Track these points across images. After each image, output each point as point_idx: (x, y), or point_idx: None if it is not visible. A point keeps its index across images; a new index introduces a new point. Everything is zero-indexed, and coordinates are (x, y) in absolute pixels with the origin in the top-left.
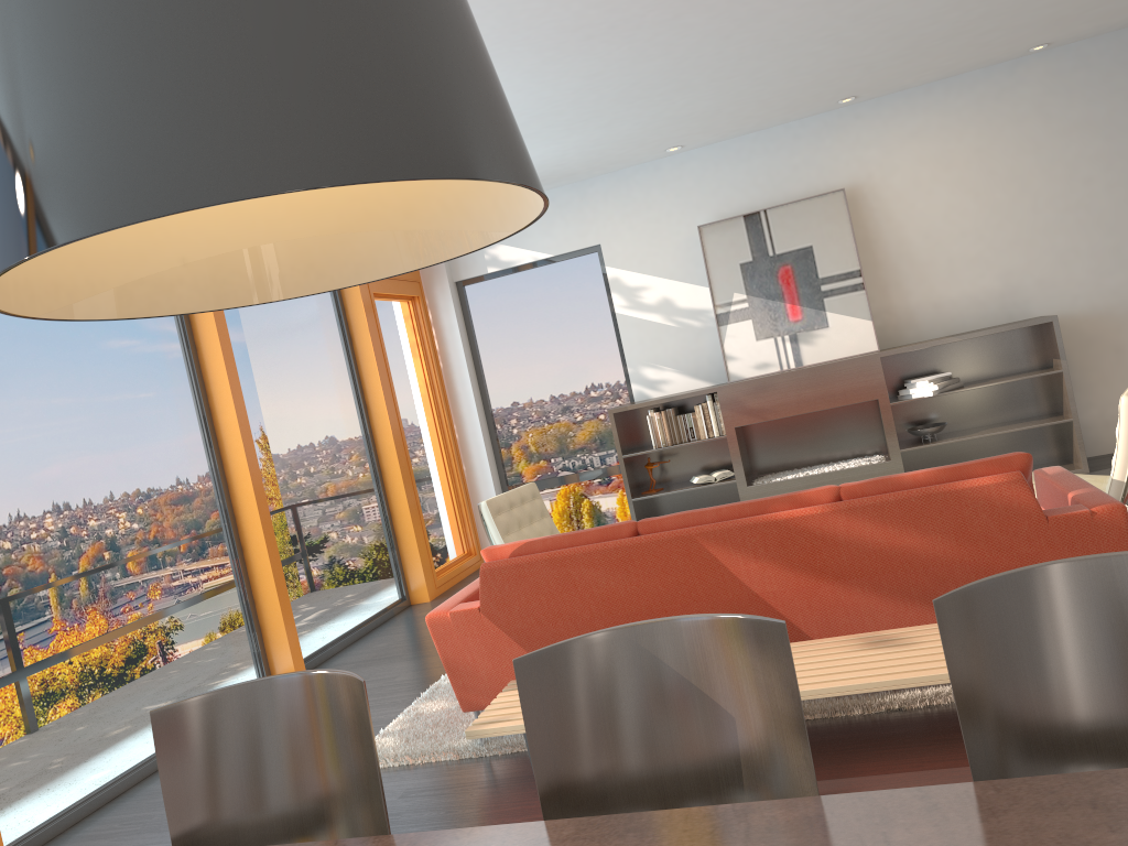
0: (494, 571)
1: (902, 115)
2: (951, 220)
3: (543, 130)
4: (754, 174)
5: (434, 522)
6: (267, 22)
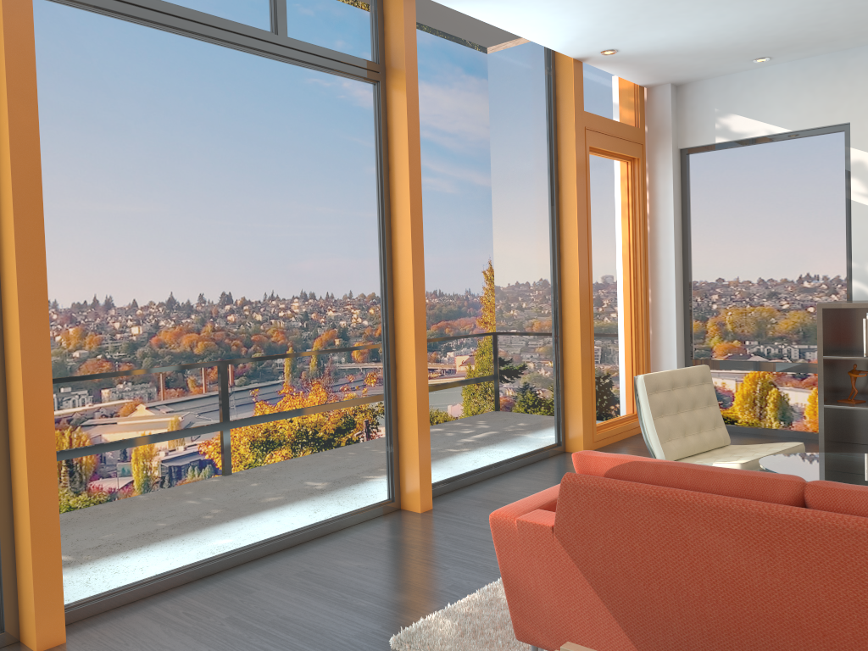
0: (578, 488)
1: None
2: None
3: None
4: None
5: (607, 378)
6: None
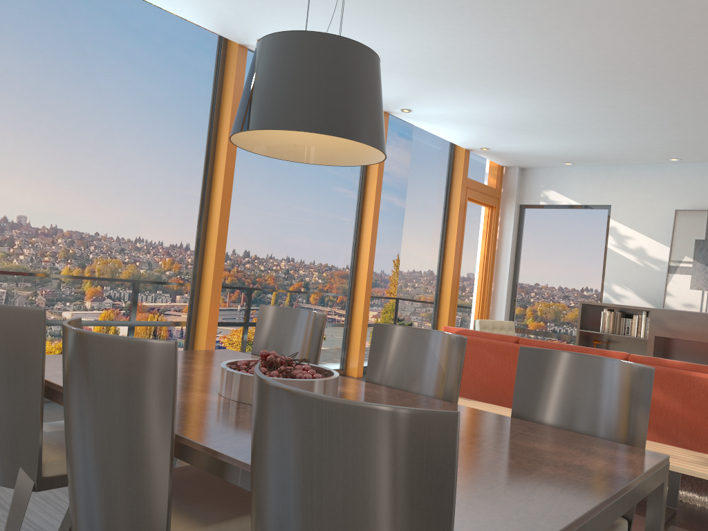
0: None
1: None
2: None
3: (582, 131)
4: None
5: None
6: (301, 88)
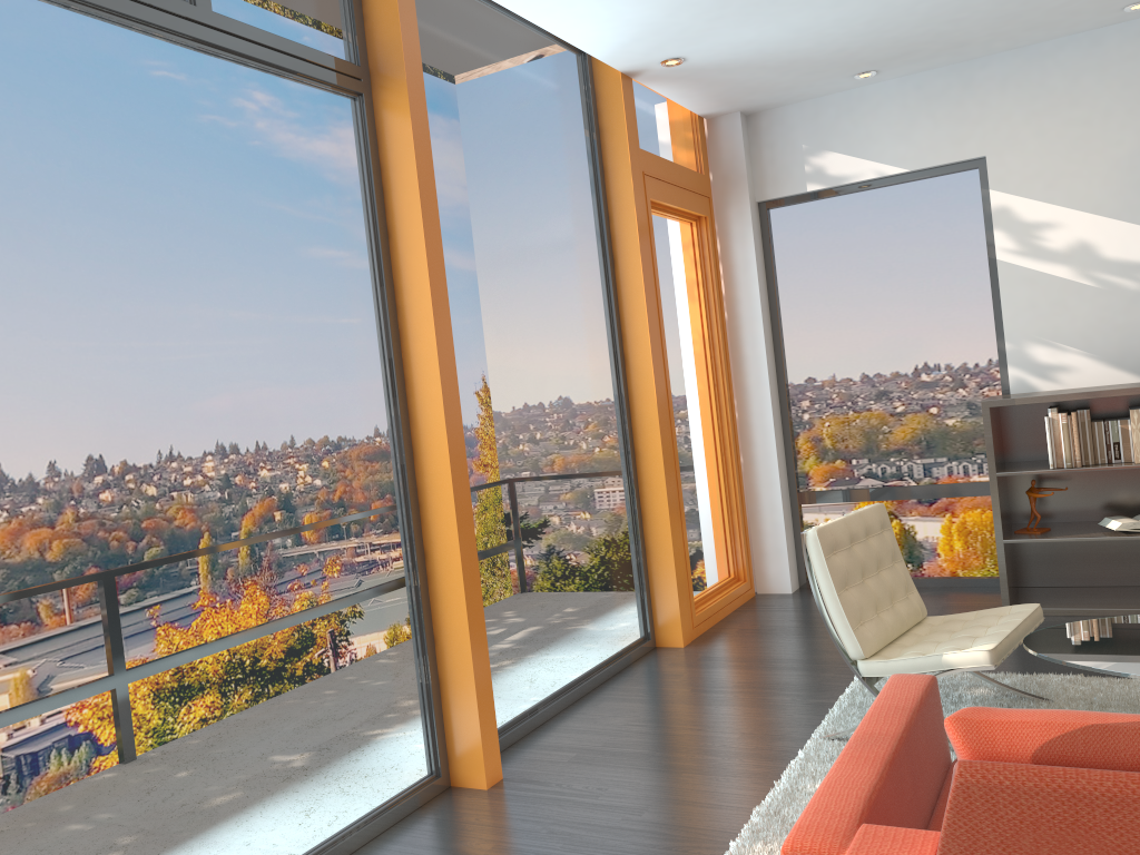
0: (997, 793)
1: None
2: None
3: None
4: None
5: (696, 531)
6: None
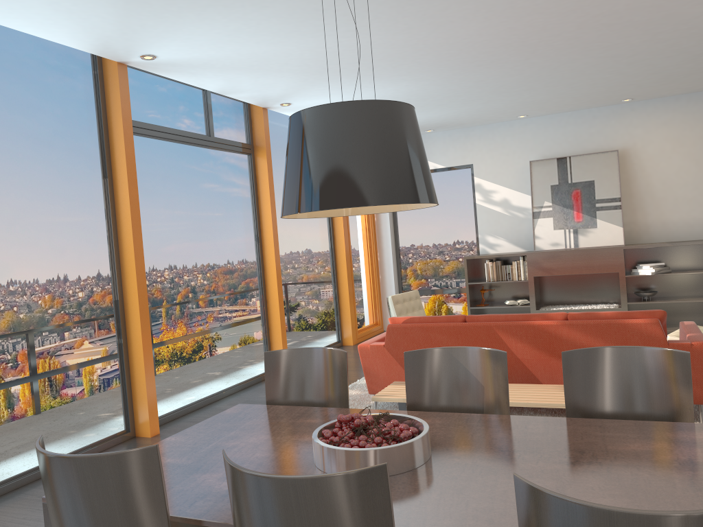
0: (393, 328)
1: (659, 111)
2: (679, 176)
3: (449, 103)
4: (566, 135)
5: (360, 304)
6: (372, 161)
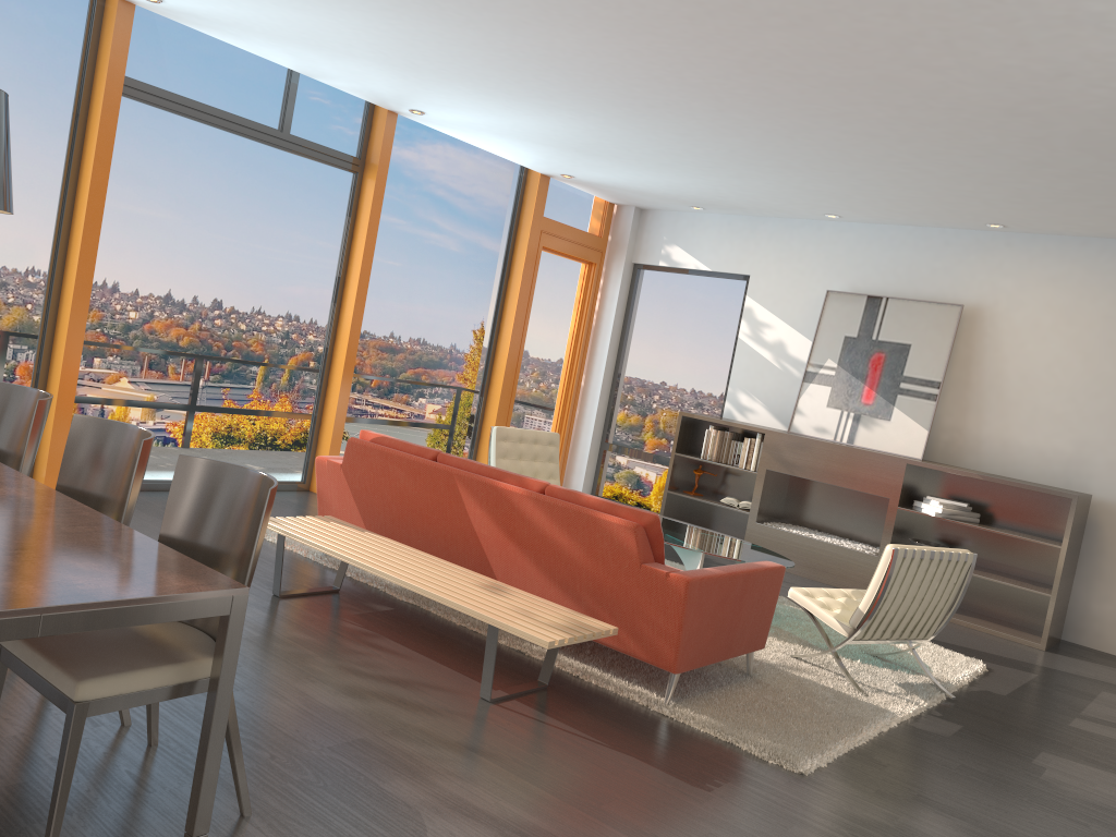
0: (353, 444)
1: (1050, 258)
2: (1052, 372)
3: (676, 164)
4: (896, 263)
5: None
6: None
